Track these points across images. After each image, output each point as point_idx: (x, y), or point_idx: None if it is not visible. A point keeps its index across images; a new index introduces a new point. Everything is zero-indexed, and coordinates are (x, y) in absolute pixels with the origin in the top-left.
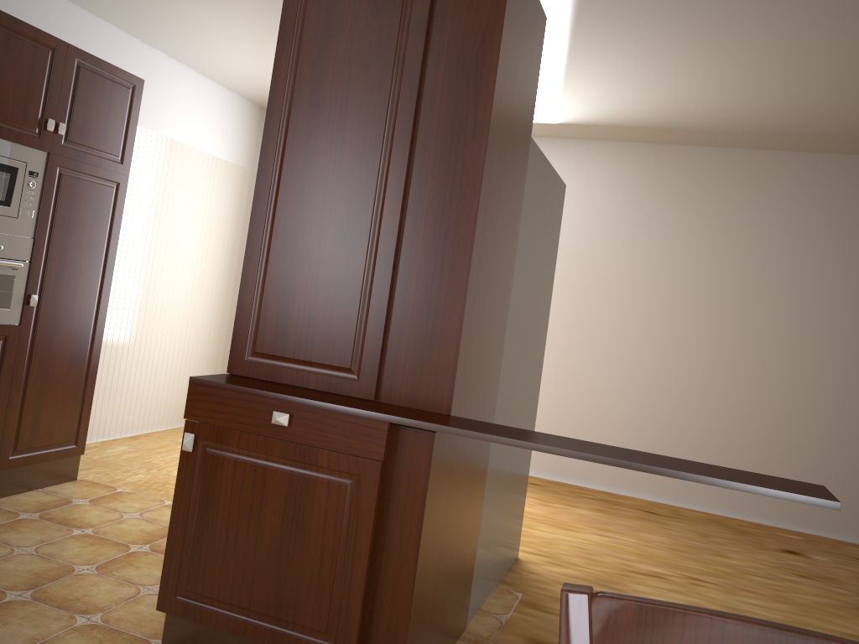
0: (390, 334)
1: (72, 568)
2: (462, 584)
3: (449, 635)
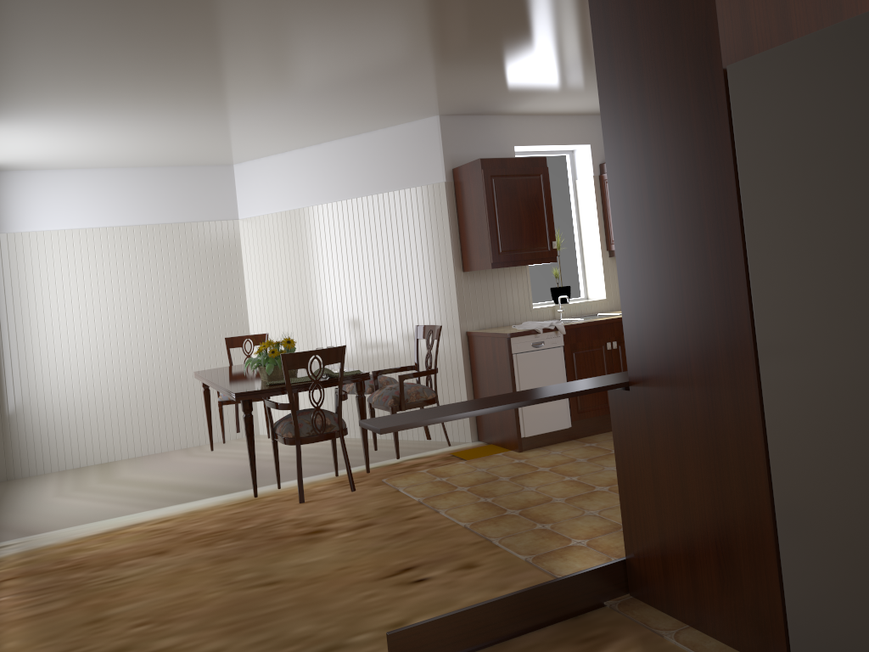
0: None
1: None
2: (740, 590)
3: (722, 623)
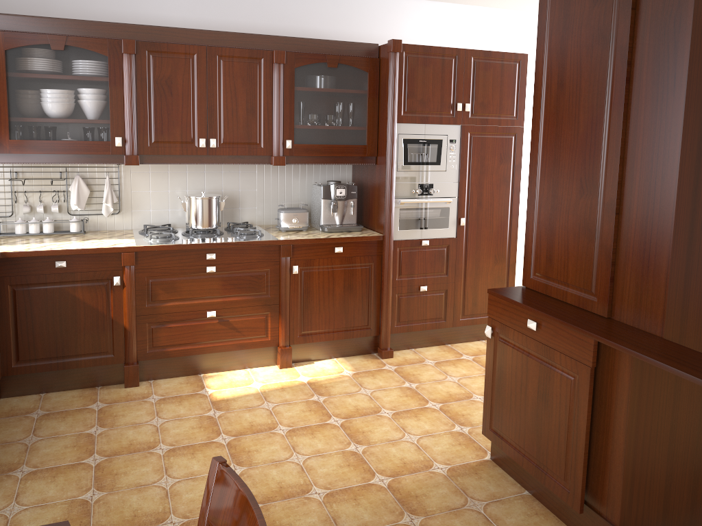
0: (618, 266)
1: (471, 396)
2: None
3: None
